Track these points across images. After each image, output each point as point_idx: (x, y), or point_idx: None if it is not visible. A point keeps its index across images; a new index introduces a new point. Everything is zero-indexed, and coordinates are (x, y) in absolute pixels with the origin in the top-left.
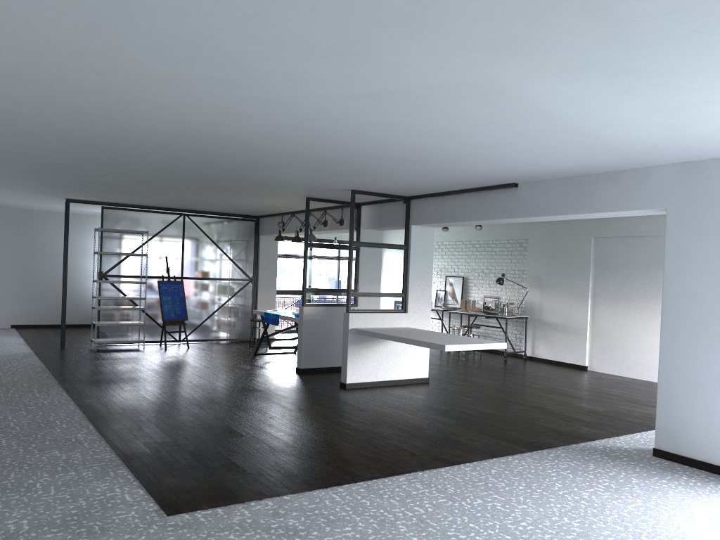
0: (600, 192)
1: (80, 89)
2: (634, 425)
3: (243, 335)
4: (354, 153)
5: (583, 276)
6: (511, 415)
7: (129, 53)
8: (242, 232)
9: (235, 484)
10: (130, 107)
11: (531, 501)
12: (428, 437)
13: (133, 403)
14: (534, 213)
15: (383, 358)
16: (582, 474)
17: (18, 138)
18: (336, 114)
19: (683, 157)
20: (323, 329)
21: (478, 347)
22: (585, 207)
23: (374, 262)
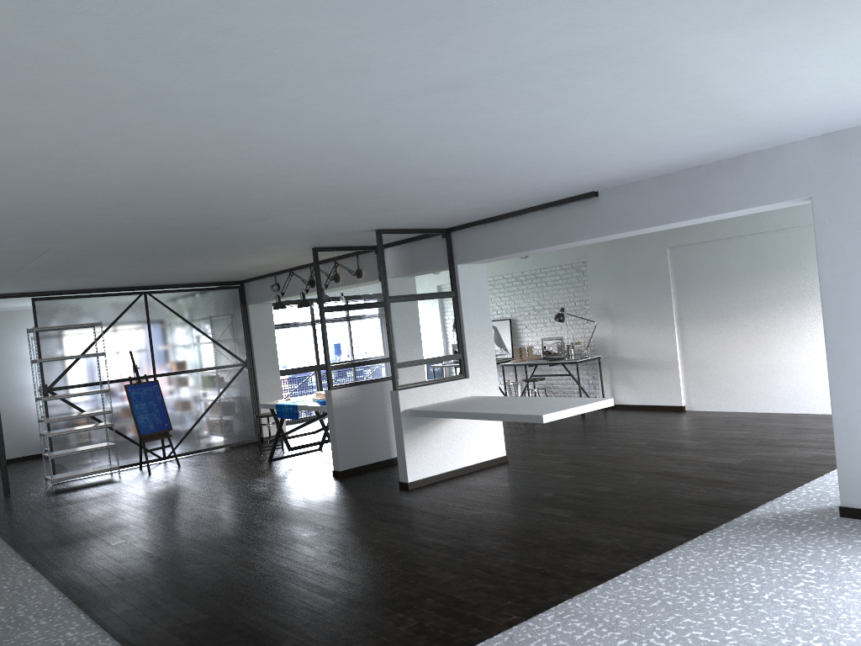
0: (715, 187)
1: (5, 130)
2: (789, 477)
3: (246, 436)
4: (397, 178)
5: (663, 297)
6: (634, 489)
7: (89, 56)
8: (225, 304)
9: None
10: (83, 150)
11: (738, 619)
12: (550, 543)
13: (132, 564)
14: (626, 227)
15: (448, 441)
16: (775, 562)
17: None
18: (392, 122)
19: (829, 127)
20: (359, 415)
21: (581, 410)
22: (696, 209)
23: (410, 319)
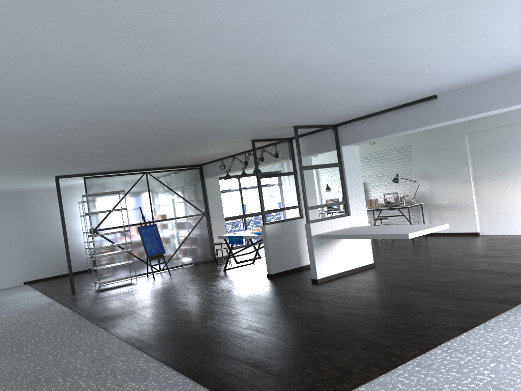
0: (518, 87)
1: (123, 59)
2: None
3: (206, 257)
4: (324, 88)
5: (463, 165)
6: (464, 280)
7: (193, 4)
8: (191, 178)
9: (308, 385)
10: (158, 72)
11: None
12: (422, 311)
13: (164, 327)
14: (456, 116)
15: (340, 254)
16: None
17: (41, 124)
18: (341, 46)
19: None
20: (282, 240)
21: (430, 231)
22: (505, 102)
23: (309, 182)
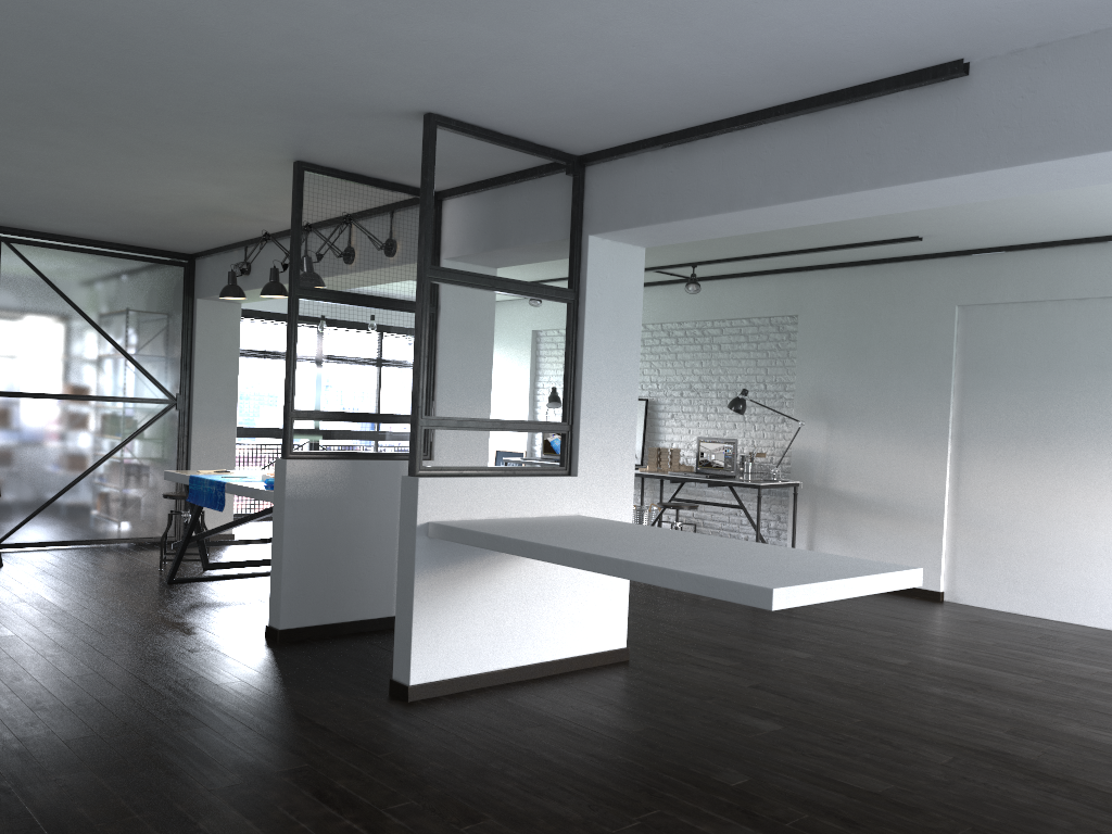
0: None
1: None
2: None
3: (156, 530)
4: None
5: (933, 393)
6: (948, 800)
7: None
8: (154, 290)
9: None
10: None
11: None
12: None
13: None
14: (1037, 150)
15: (514, 604)
16: None
17: None
18: None
19: None
20: (341, 521)
21: (858, 589)
22: None
23: (475, 348)
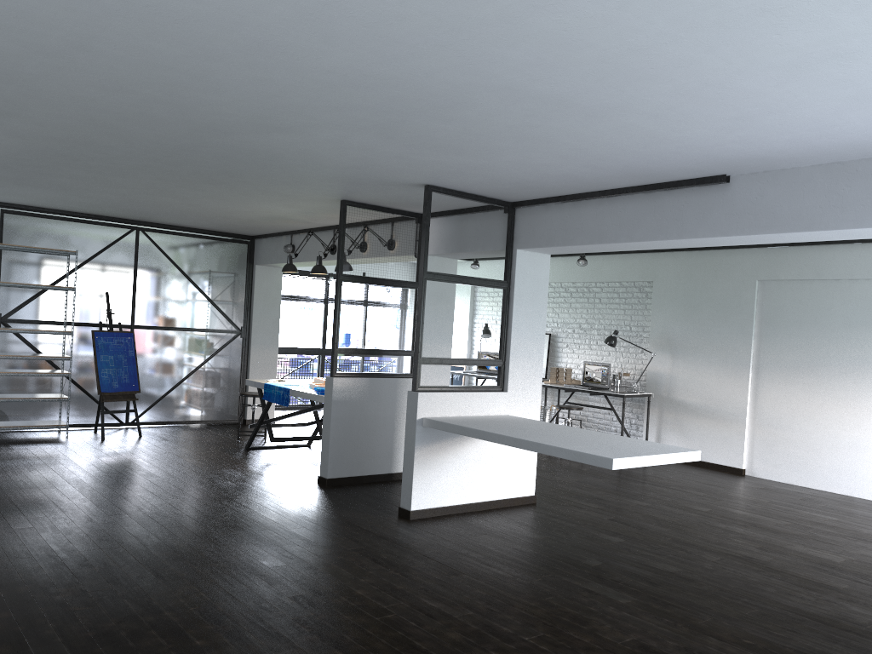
0: None
1: None
2: None
3: (227, 415)
4: (485, 83)
5: (741, 337)
6: (711, 577)
7: None
8: (229, 259)
9: None
10: None
11: None
12: (608, 647)
13: (24, 565)
14: (763, 227)
15: (469, 466)
16: None
17: None
18: None
19: None
20: (363, 414)
21: (661, 461)
22: None
23: (443, 309)
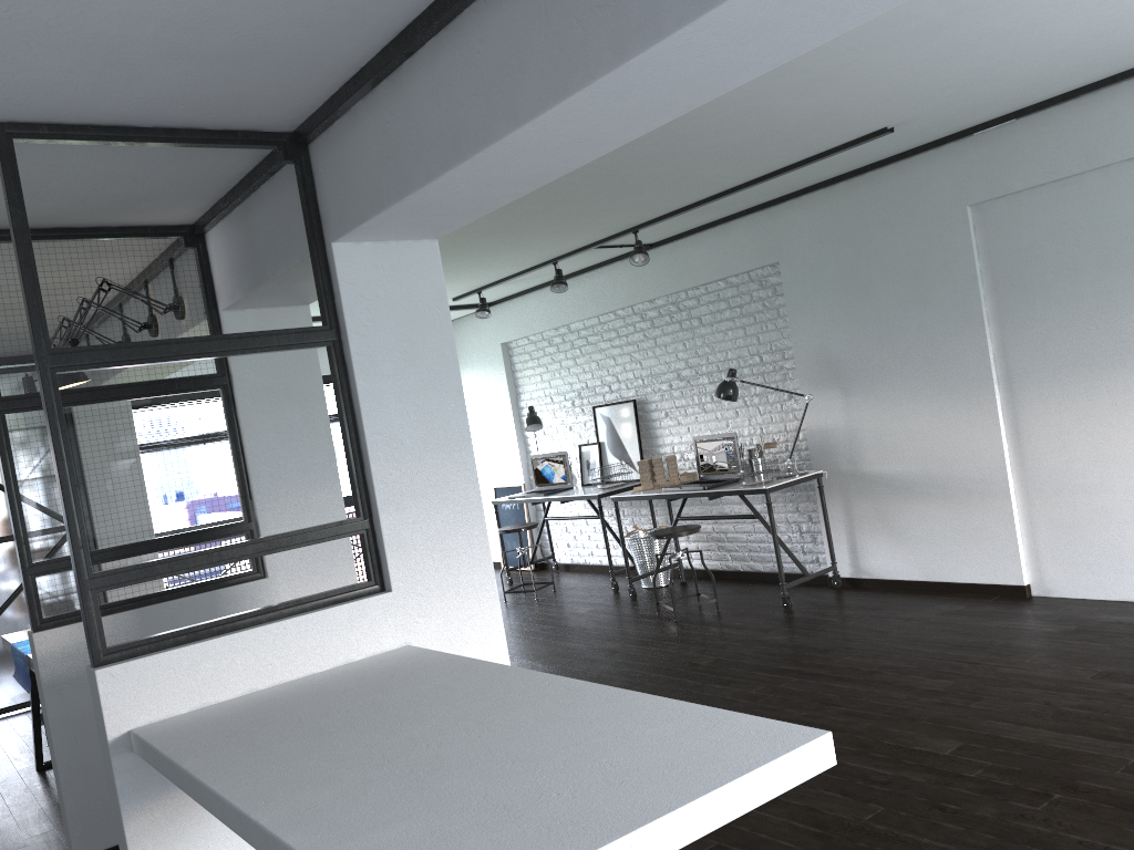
0: None
1: None
2: None
3: None
4: None
5: (962, 327)
6: None
7: None
8: None
9: None
10: None
11: None
12: None
13: None
14: None
15: None
16: None
17: None
18: None
19: None
20: None
21: (671, 838)
22: None
23: (299, 416)
